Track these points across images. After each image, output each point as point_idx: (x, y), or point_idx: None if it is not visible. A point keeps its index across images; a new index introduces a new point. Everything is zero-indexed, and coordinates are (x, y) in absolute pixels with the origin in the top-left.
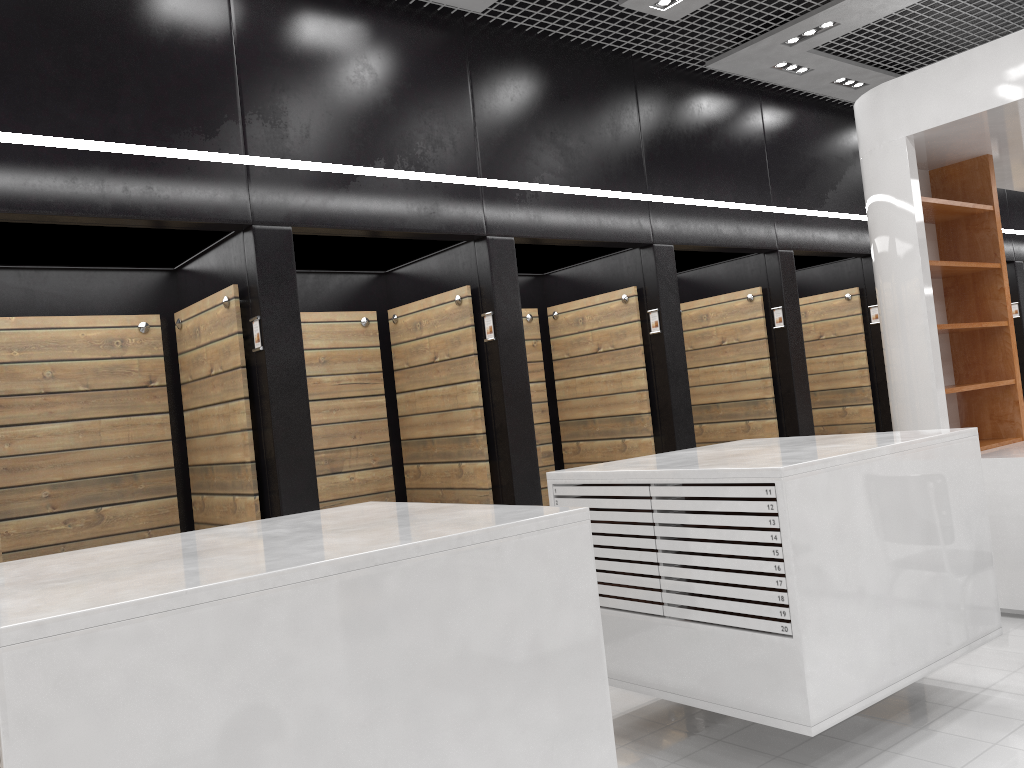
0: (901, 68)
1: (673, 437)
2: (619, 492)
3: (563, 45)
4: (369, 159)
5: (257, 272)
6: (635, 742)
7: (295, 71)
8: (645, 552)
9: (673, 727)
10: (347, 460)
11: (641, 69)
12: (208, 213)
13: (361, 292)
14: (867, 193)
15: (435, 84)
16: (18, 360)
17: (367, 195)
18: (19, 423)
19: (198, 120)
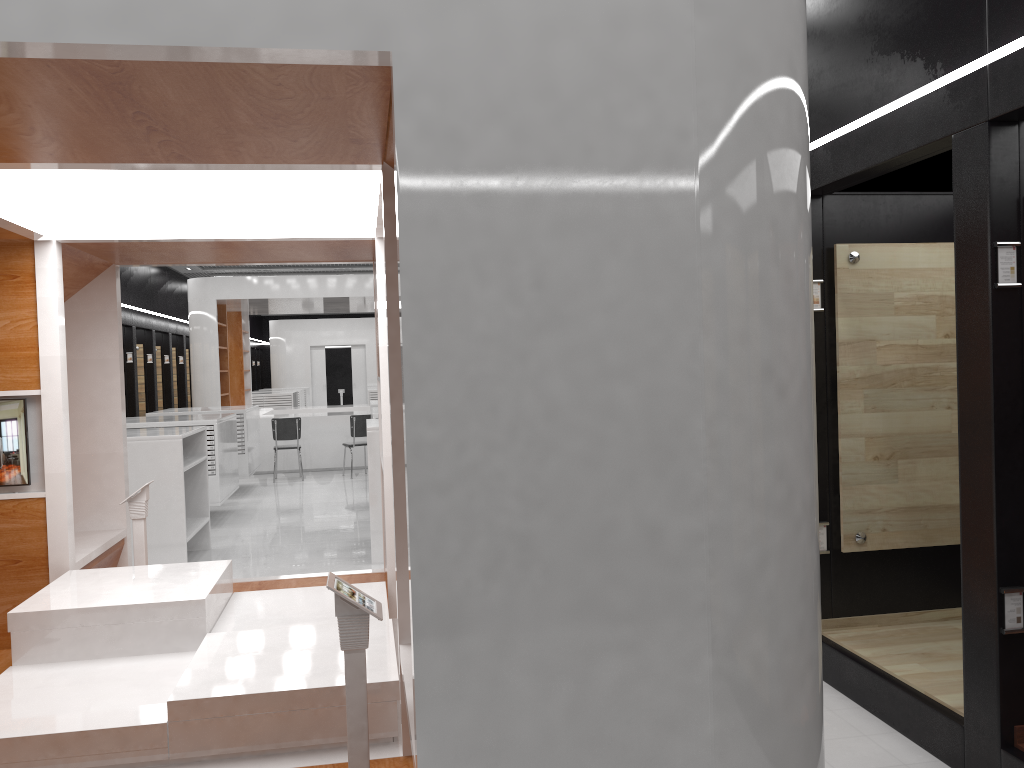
0: None
1: None
2: None
3: None
4: None
5: None
6: None
7: None
8: None
9: None
10: None
11: None
12: None
13: None
14: (195, 315)
15: None
16: None
17: None
18: None
19: None
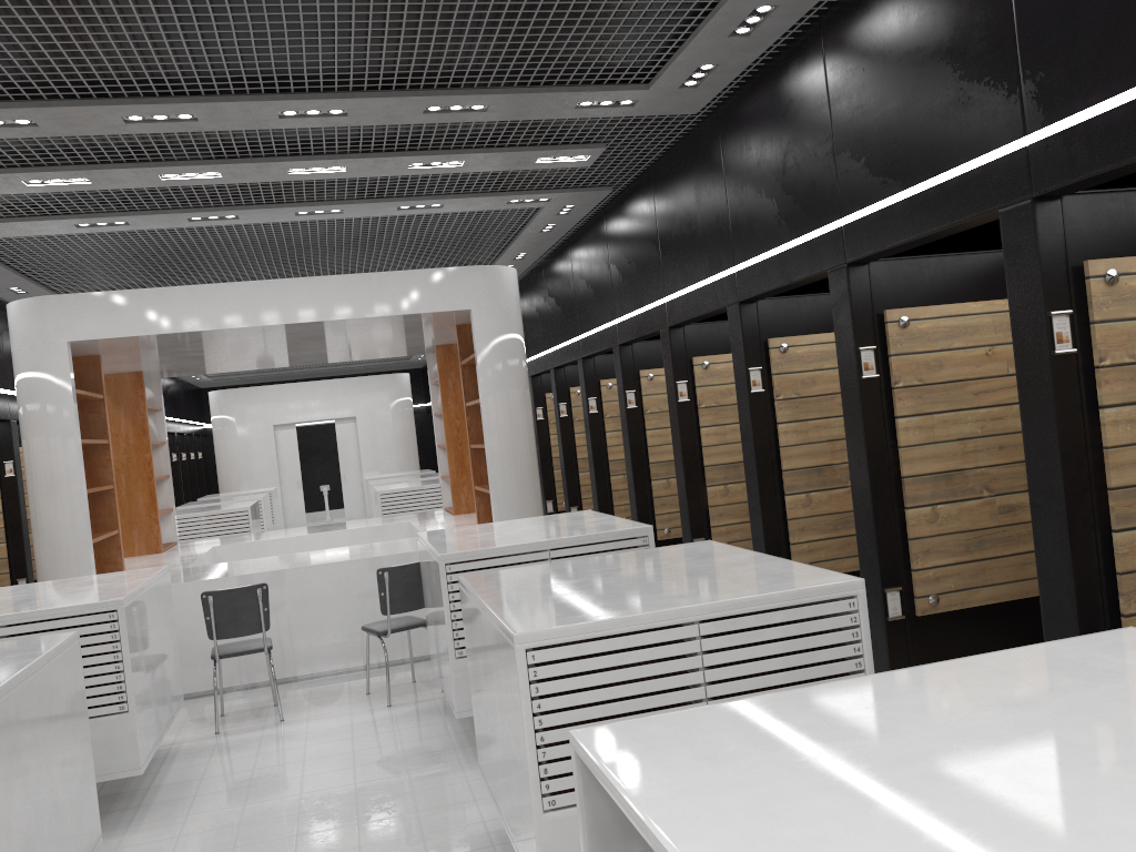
0: (8, 260)
1: None
2: None
3: None
4: None
5: None
6: None
7: None
8: None
9: None
10: None
11: None
12: None
13: None
14: (25, 378)
15: None
16: None
17: None
18: None
19: None
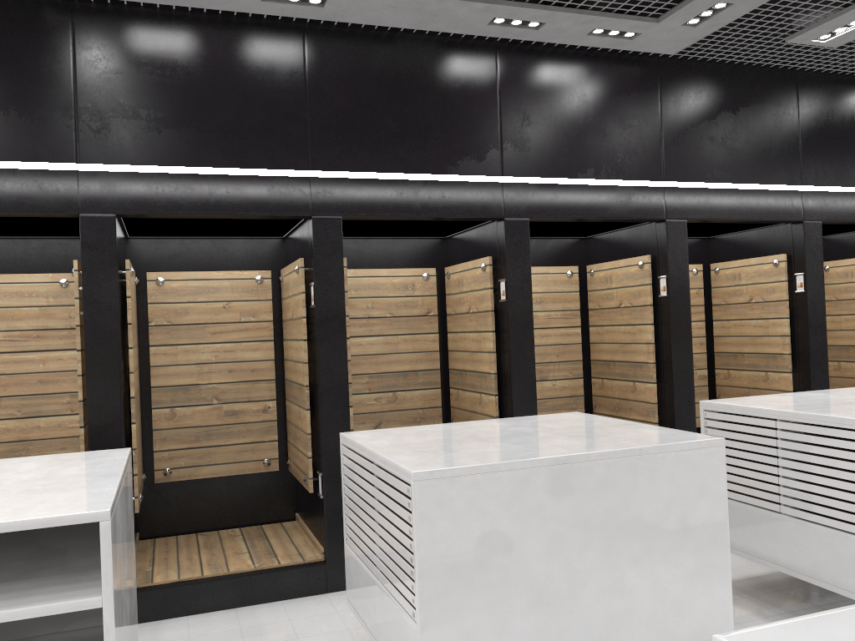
0: None
1: (809, 375)
2: (752, 422)
3: (737, 68)
4: (583, 168)
5: (505, 249)
6: (752, 597)
7: (536, 111)
8: (769, 466)
9: (783, 592)
10: (551, 372)
11: (803, 80)
12: (477, 211)
13: (568, 252)
14: None
15: (634, 110)
16: (353, 296)
17: (580, 194)
18: (353, 336)
19: (474, 150)
